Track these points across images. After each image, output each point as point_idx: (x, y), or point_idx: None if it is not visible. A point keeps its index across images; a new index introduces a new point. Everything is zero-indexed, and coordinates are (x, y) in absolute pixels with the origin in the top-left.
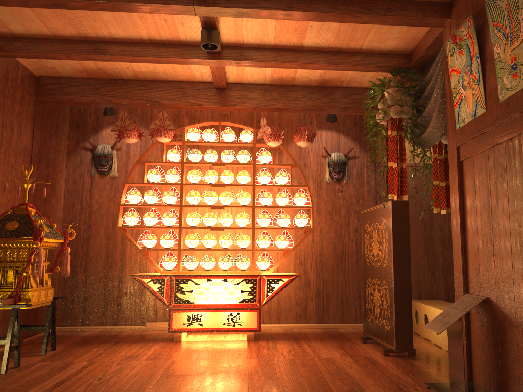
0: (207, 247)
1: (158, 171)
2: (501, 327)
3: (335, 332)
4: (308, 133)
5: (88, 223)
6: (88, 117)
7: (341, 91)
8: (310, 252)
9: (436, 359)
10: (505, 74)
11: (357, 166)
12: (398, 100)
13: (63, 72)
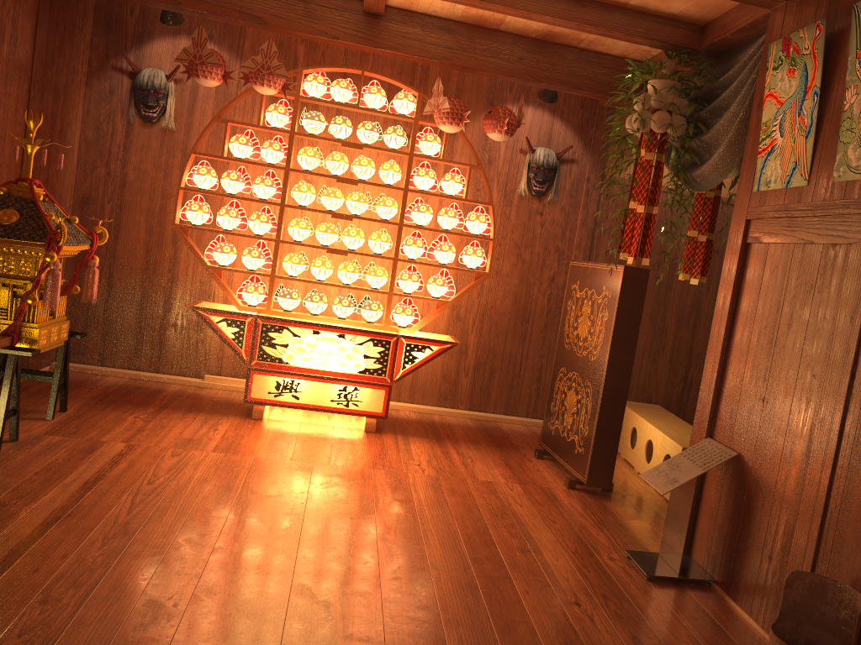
0: (318, 278)
1: (248, 141)
2: (749, 501)
3: (495, 429)
4: (509, 122)
5: (117, 202)
6: (127, 12)
7: (576, 54)
8: (476, 303)
9: (641, 503)
10: (853, 143)
11: (574, 177)
12: (669, 106)
13: None
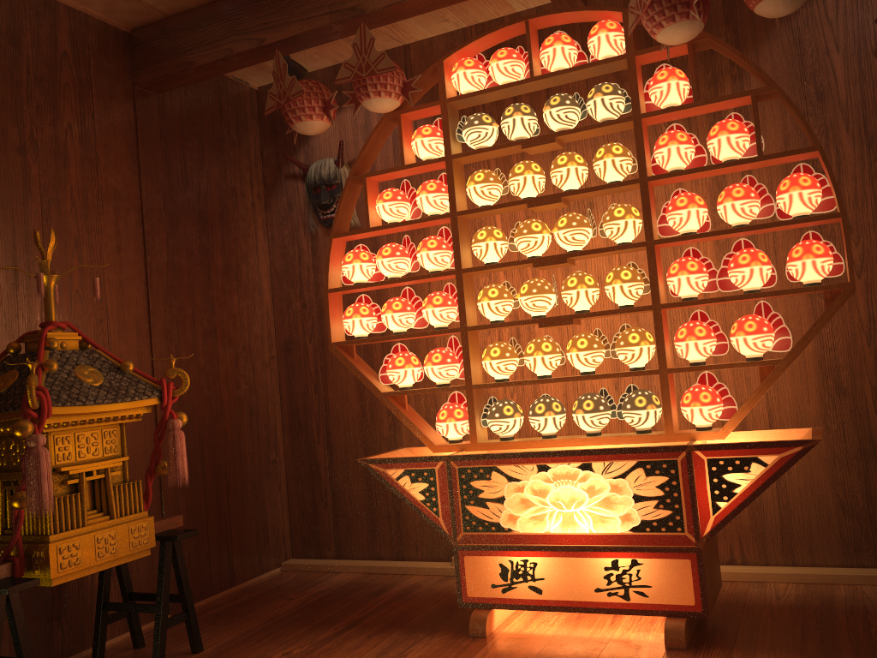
0: (538, 374)
1: (397, 193)
2: None
3: None
4: None
5: (319, 338)
6: None
7: None
8: (869, 355)
9: None
10: None
11: None
12: None
13: (157, 2)
